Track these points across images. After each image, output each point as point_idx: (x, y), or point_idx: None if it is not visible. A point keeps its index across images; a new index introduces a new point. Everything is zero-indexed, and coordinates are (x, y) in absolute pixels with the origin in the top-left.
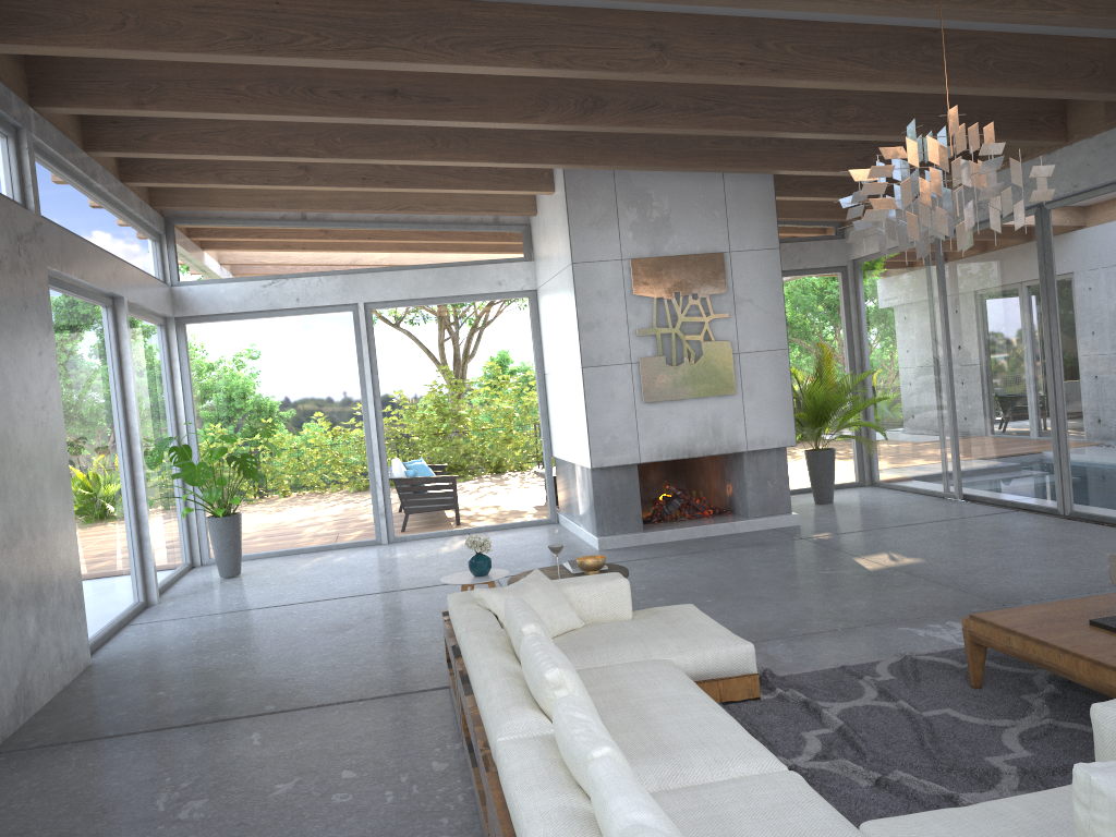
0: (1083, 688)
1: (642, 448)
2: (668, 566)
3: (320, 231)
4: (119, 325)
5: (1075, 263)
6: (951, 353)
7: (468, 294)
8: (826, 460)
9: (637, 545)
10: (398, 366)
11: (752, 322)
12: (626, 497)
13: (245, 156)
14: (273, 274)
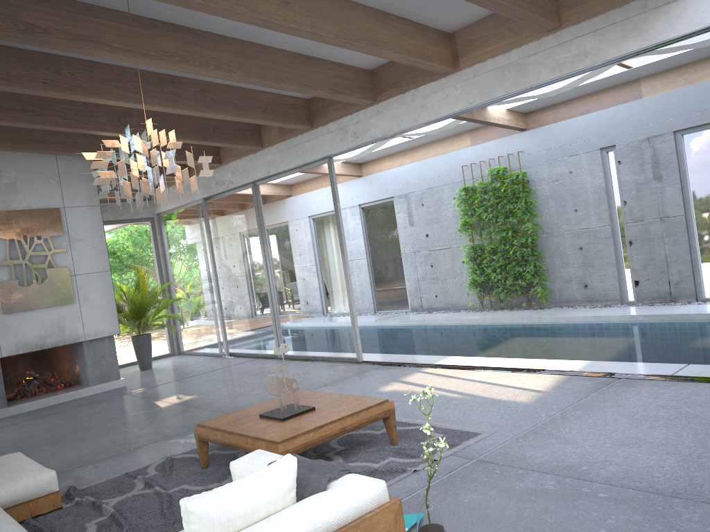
0: None
1: (3, 346)
2: (23, 428)
3: None
4: None
5: (273, 215)
6: (217, 269)
7: None
8: (145, 341)
9: (2, 417)
10: None
11: (84, 254)
12: None
13: None
14: None
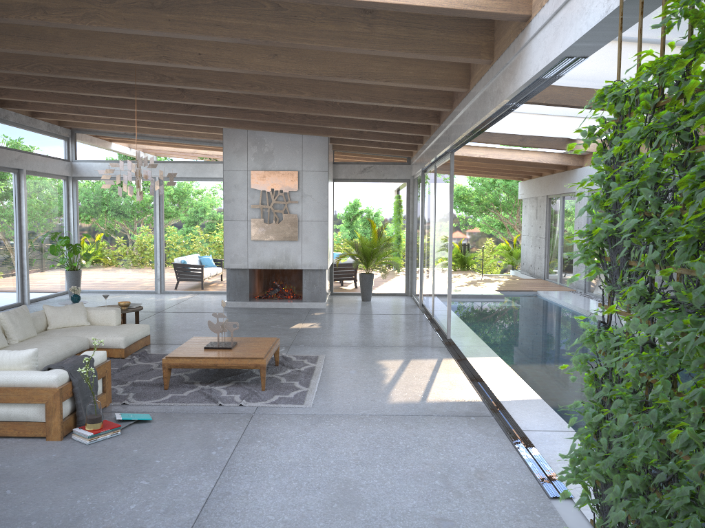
0: (223, 369)
1: (249, 261)
2: (228, 316)
3: (142, 141)
4: (20, 181)
5: (437, 194)
6: (425, 232)
7: (209, 177)
8: (366, 279)
9: (242, 307)
10: (173, 209)
11: (310, 206)
12: (242, 284)
13: (67, 113)
14: (118, 159)
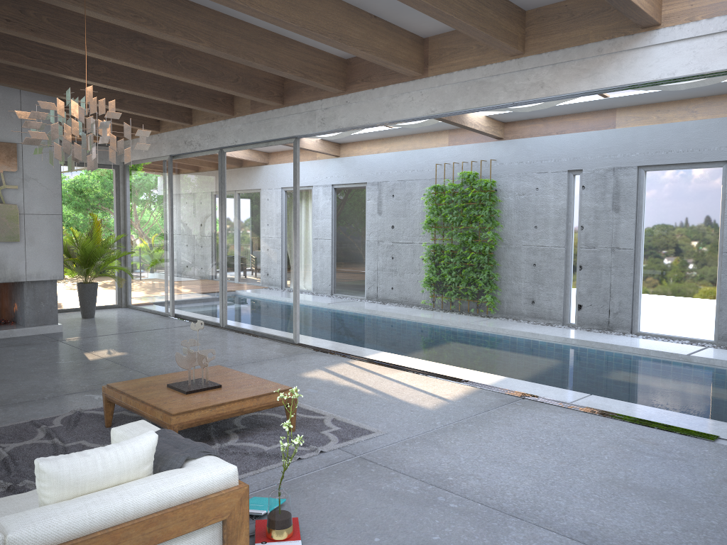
0: None
1: None
2: None
3: None
4: None
5: (235, 184)
6: (174, 228)
7: None
8: (91, 290)
9: None
10: None
11: (36, 194)
12: None
13: None
14: None
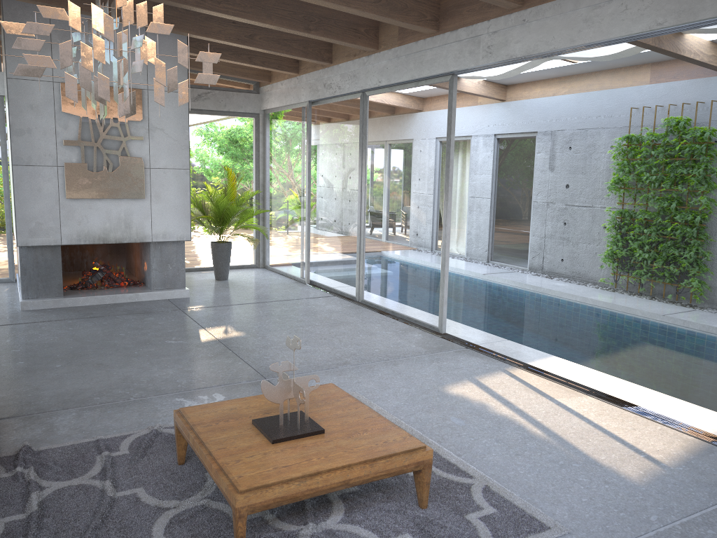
0: None
1: (64, 233)
2: (60, 329)
3: None
4: None
5: (378, 135)
6: (312, 185)
7: None
8: (224, 250)
9: (55, 307)
10: None
11: (162, 146)
12: (49, 270)
13: None
14: None
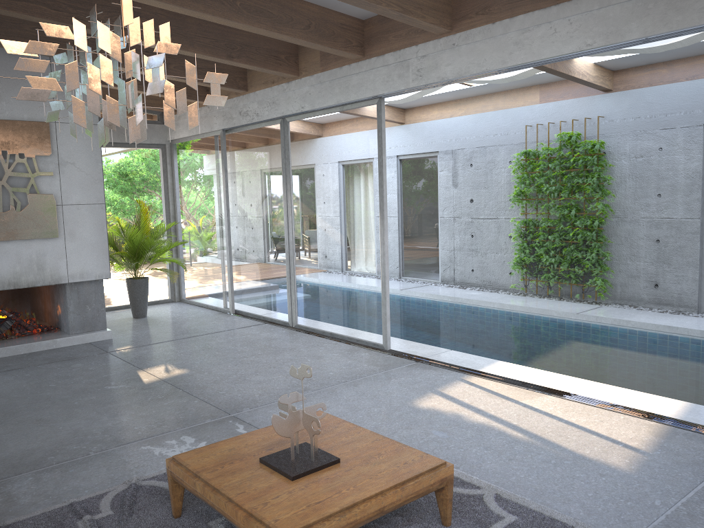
0: None
1: None
2: None
3: None
4: None
5: (302, 159)
6: (230, 213)
7: None
8: (142, 286)
9: None
10: None
11: (75, 180)
12: None
13: None
14: None
